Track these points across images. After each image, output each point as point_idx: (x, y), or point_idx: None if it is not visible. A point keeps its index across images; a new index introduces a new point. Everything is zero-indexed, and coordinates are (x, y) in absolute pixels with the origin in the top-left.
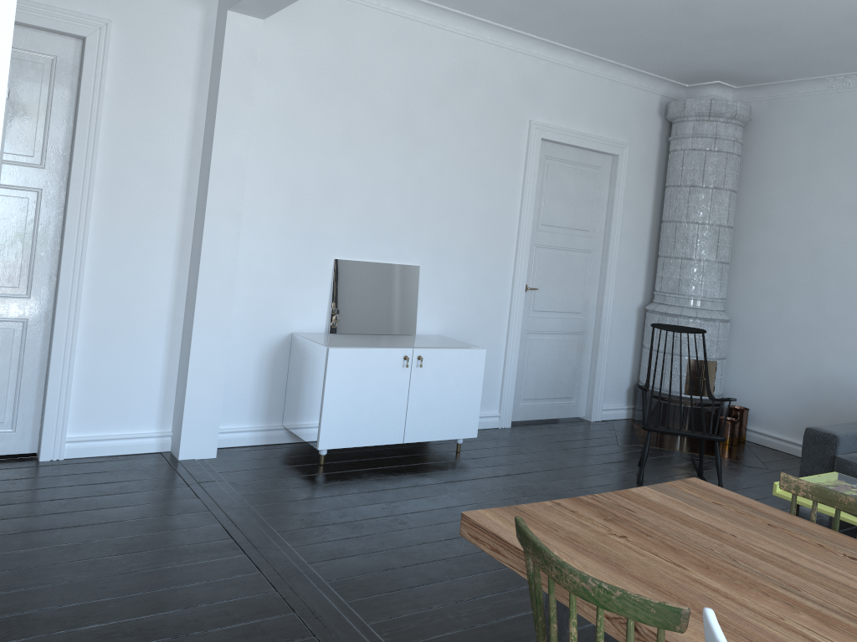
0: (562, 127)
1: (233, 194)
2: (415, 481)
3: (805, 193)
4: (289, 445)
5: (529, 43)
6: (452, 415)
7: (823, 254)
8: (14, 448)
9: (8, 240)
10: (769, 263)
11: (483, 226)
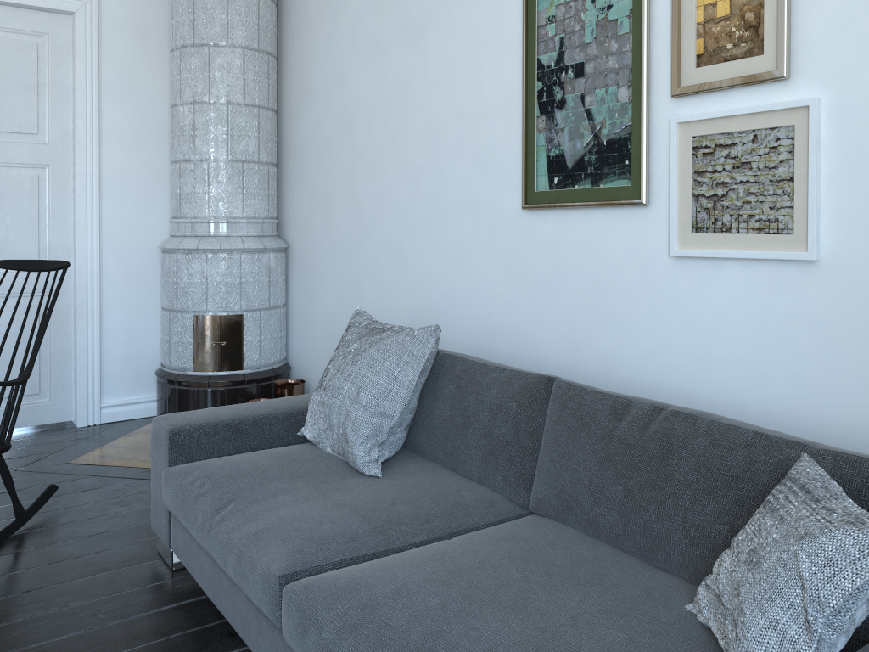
0: None
1: None
2: None
3: (336, 35)
4: None
5: None
6: None
7: (355, 125)
8: None
9: None
10: (315, 155)
11: None
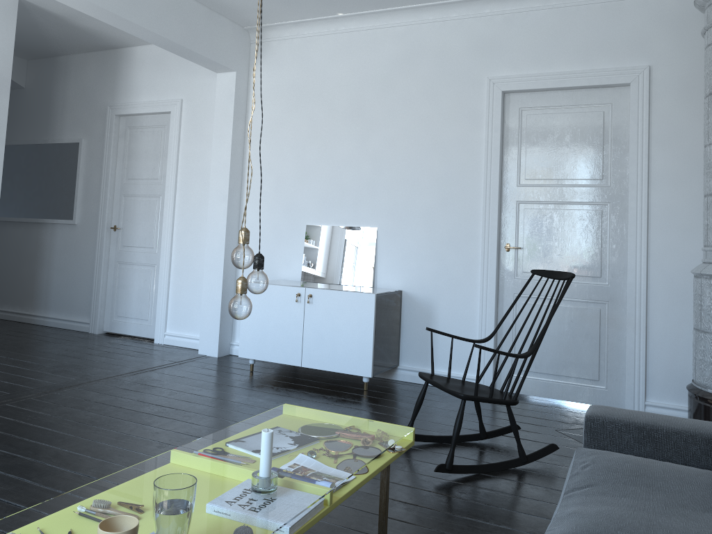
0: (534, 73)
1: (222, 184)
2: (264, 388)
3: None
4: (276, 363)
5: (476, 6)
6: (344, 351)
7: None
8: (151, 335)
9: (149, 223)
10: None
11: (441, 187)
